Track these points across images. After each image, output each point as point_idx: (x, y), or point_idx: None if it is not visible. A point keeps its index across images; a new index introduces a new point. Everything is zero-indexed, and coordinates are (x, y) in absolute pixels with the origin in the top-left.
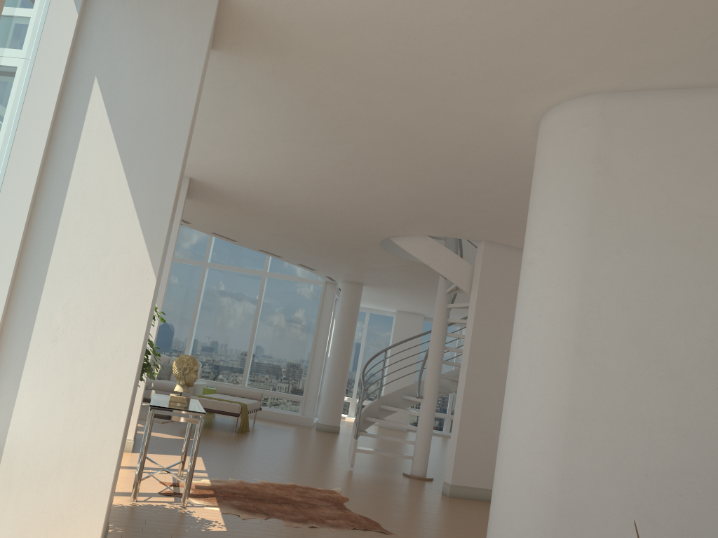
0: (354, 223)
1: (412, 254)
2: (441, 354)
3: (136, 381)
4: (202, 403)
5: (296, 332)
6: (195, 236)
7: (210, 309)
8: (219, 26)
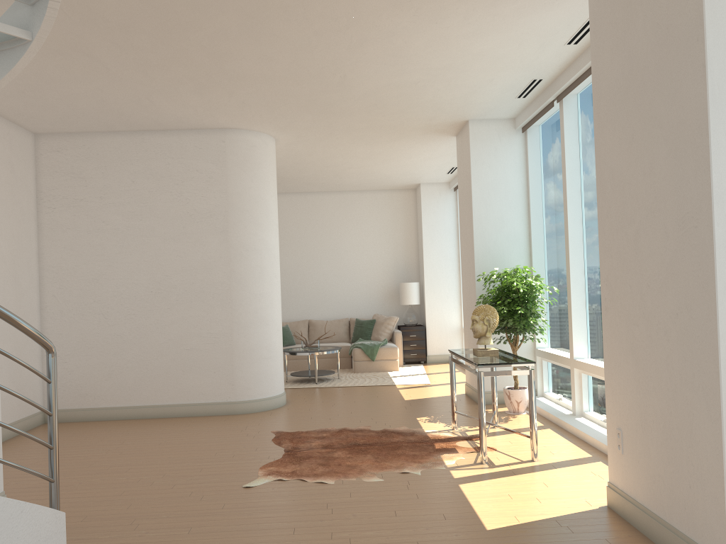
0: None
1: (59, 3)
2: None
3: (465, 312)
4: None
5: None
6: None
7: None
8: (460, 128)
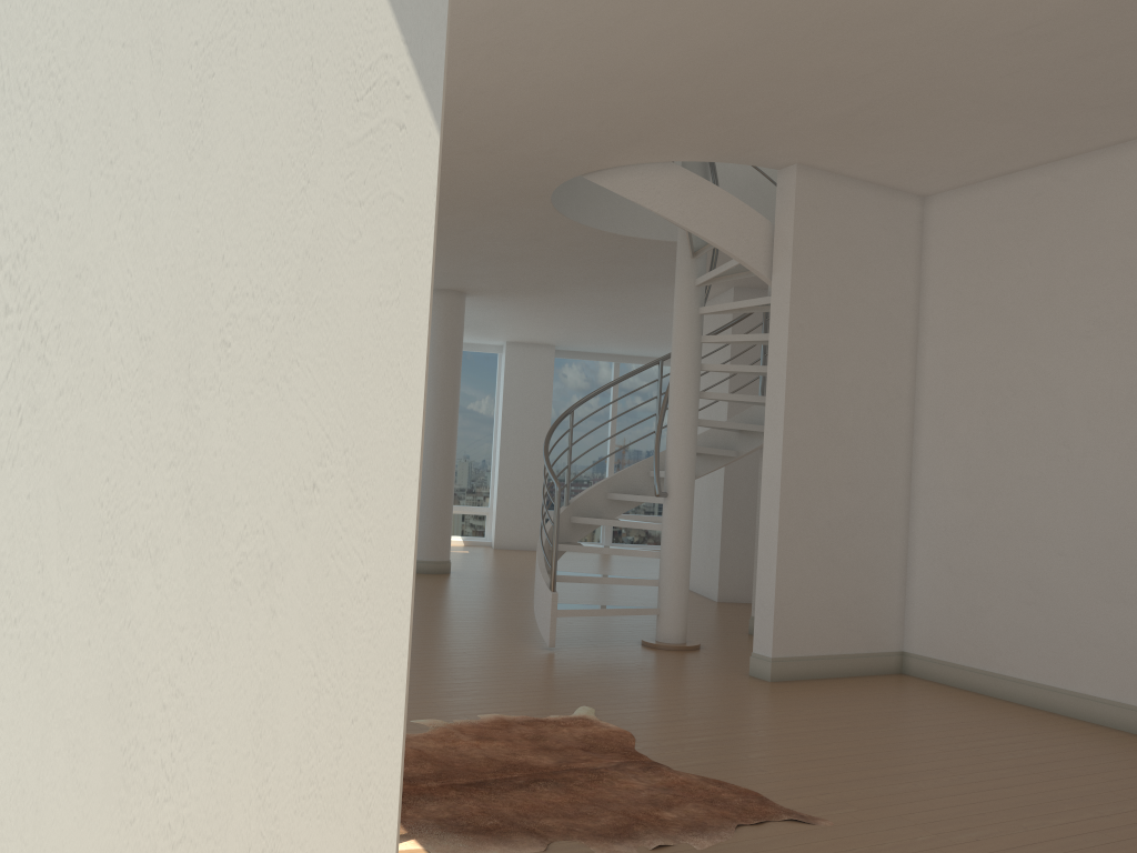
0: (521, 143)
1: (644, 205)
2: (696, 408)
3: None
4: None
5: None
6: None
7: None
8: None
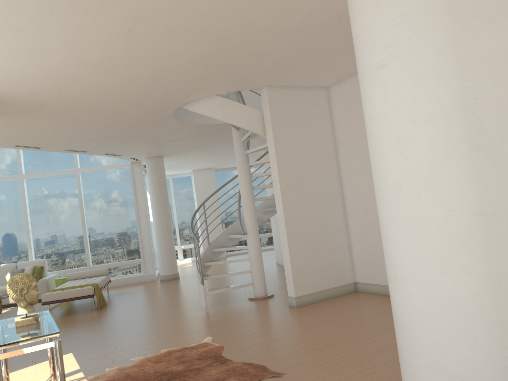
0: (147, 100)
1: (206, 115)
2: (252, 194)
3: None
4: (57, 296)
5: (119, 210)
6: (4, 155)
7: (39, 213)
8: None
